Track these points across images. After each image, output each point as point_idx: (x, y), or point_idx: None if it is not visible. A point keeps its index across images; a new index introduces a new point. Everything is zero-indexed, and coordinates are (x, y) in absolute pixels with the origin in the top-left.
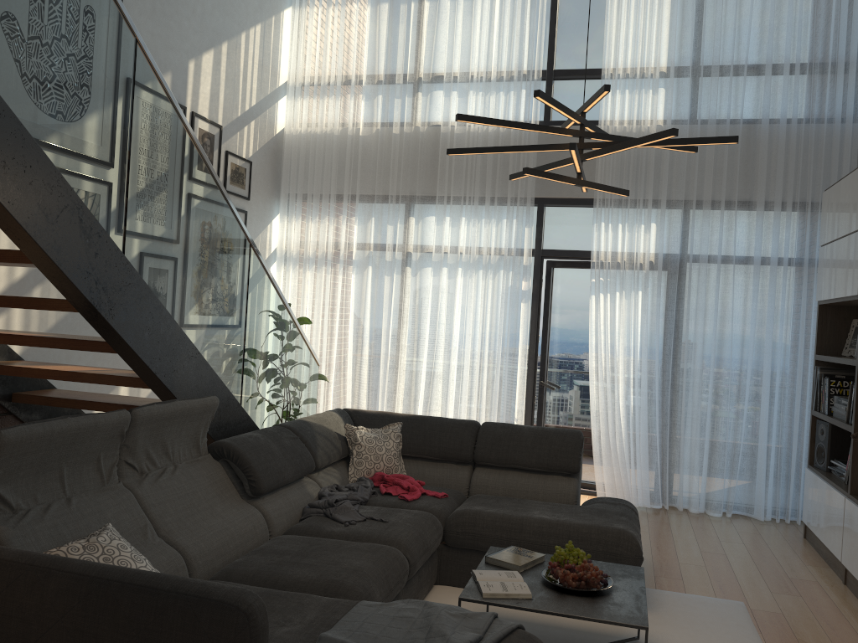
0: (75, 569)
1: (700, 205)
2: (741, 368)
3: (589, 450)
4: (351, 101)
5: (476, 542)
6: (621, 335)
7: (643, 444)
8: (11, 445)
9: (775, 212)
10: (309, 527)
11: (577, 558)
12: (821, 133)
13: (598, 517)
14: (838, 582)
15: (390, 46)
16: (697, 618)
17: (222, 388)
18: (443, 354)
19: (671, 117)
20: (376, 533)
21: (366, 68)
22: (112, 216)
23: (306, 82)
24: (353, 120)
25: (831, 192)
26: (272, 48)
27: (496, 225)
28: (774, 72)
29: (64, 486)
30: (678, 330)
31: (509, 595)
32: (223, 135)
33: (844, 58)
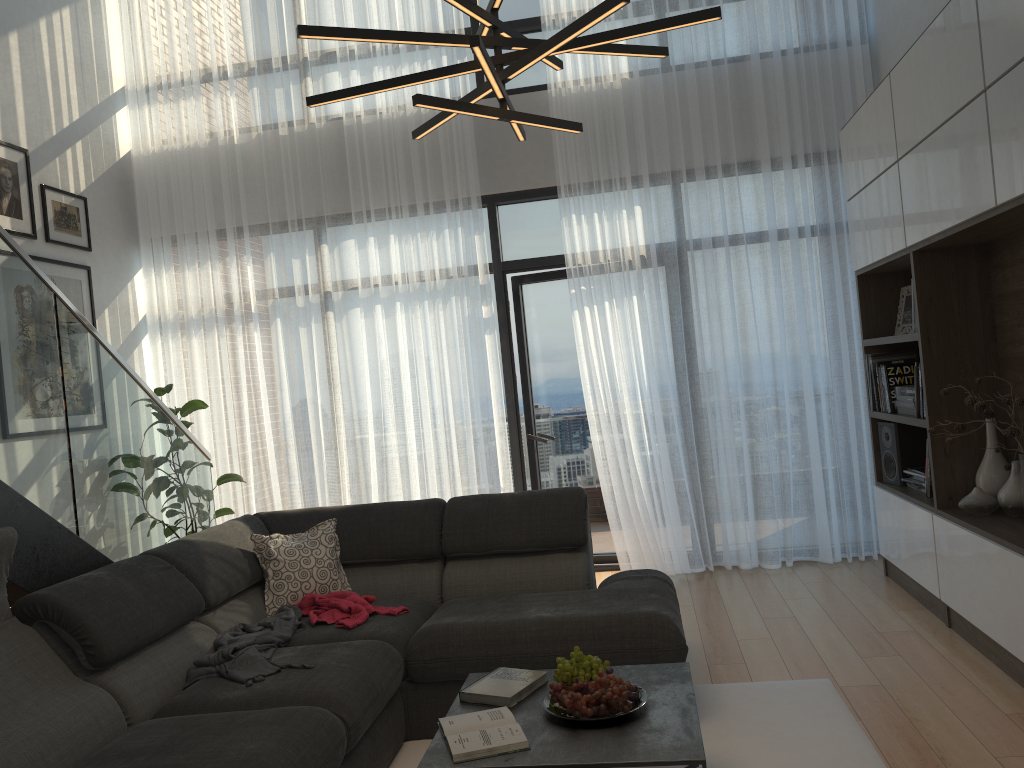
0: None
1: (691, 174)
2: (776, 374)
3: (604, 513)
4: (216, 100)
5: (453, 669)
6: (619, 356)
7: (670, 492)
8: None
9: (785, 168)
10: (191, 700)
11: (590, 670)
12: (825, 61)
13: (619, 601)
14: (940, 626)
15: (259, 20)
16: (773, 715)
17: (34, 514)
18: (394, 419)
19: (638, 65)
20: (293, 689)
21: (229, 52)
22: None
23: (150, 82)
24: (222, 124)
25: (850, 128)
26: (94, 41)
27: (436, 238)
28: None
29: None
30: (690, 338)
31: (493, 750)
32: (32, 162)
33: None
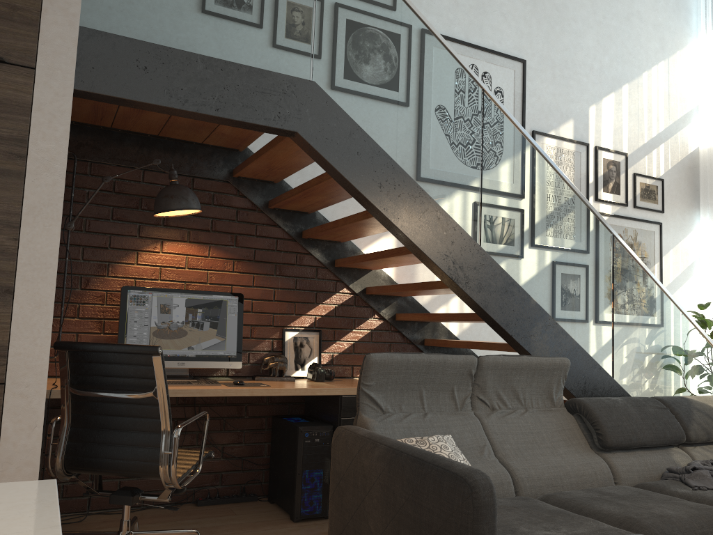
0: (388, 444)
1: None
2: None
3: None
4: None
5: None
6: None
7: None
8: (377, 364)
9: None
10: (654, 485)
11: None
12: None
13: None
14: None
15: None
16: None
17: (585, 357)
18: None
19: None
20: None
21: None
22: (468, 216)
23: None
24: None
25: None
26: (679, 79)
27: None
28: None
29: (423, 403)
30: None
31: None
32: (629, 160)
33: None
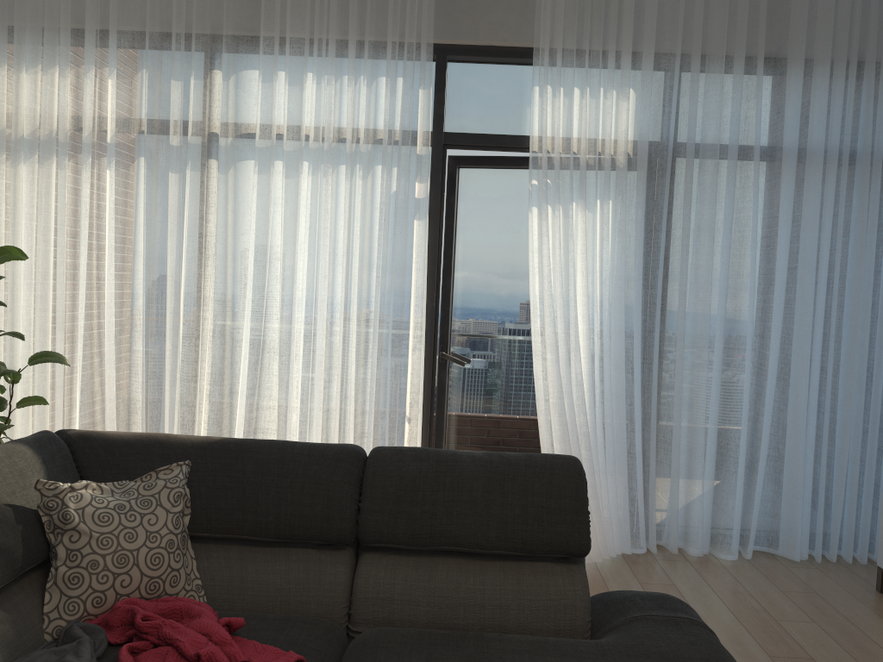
0: None
1: (703, 58)
2: (769, 323)
3: None
4: None
5: None
6: (583, 272)
7: (620, 451)
8: None
9: (824, 69)
10: None
11: None
12: None
13: None
14: None
15: None
16: None
17: None
18: (280, 311)
19: None
20: None
21: None
22: None
23: None
24: None
25: None
26: None
27: (369, 84)
28: None
29: None
30: (667, 264)
31: None
32: None
33: None
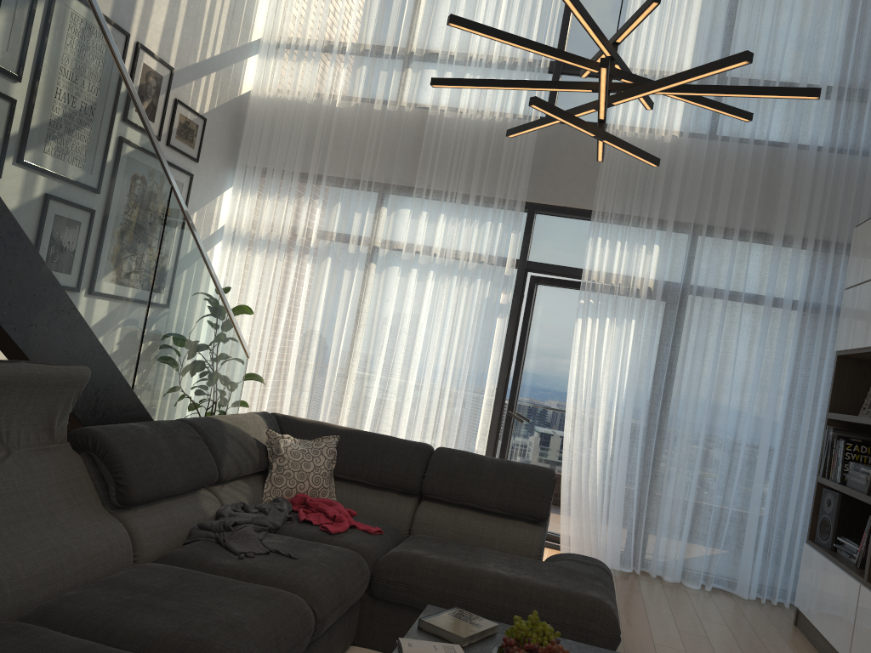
0: None
1: (710, 230)
2: (740, 420)
3: (555, 496)
4: (331, 68)
5: (410, 595)
6: (607, 367)
7: (619, 495)
8: None
9: (795, 246)
10: (190, 556)
11: (542, 635)
12: (855, 164)
13: (568, 580)
14: None
15: (383, 12)
16: None
17: (105, 362)
18: (401, 367)
19: (689, 127)
20: (278, 573)
21: (352, 32)
22: None
23: (282, 41)
24: (330, 89)
25: (866, 227)
26: None
27: (479, 226)
28: None
29: None
30: (671, 369)
31: None
32: (174, 79)
33: None
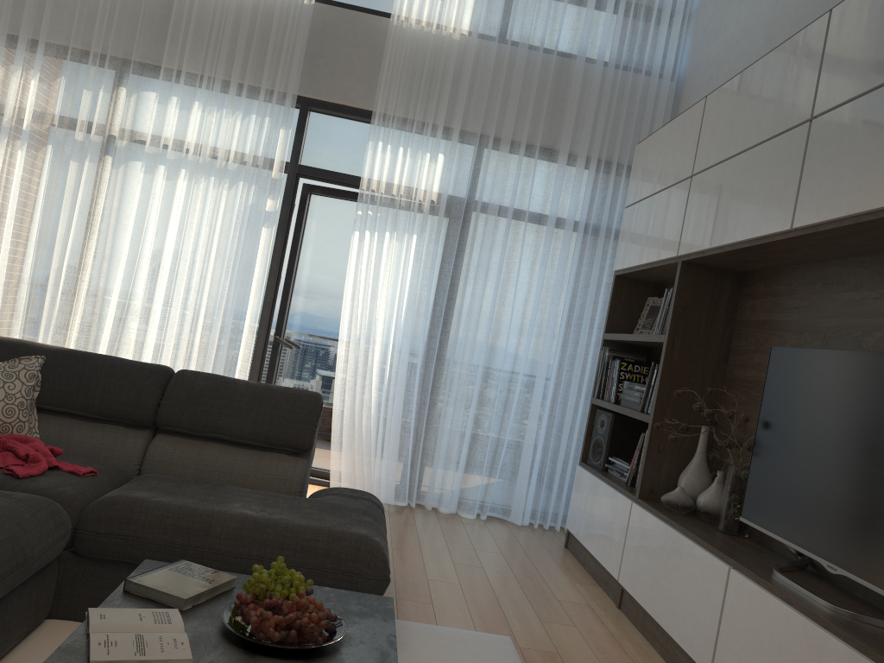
0: None
1: (497, 141)
2: (520, 343)
3: (327, 430)
4: None
5: (128, 549)
6: (385, 285)
7: (396, 425)
8: None
9: (579, 163)
10: None
11: (290, 587)
12: (638, 82)
13: (331, 516)
14: (611, 605)
15: None
16: None
17: None
18: (145, 282)
19: (479, 25)
20: None
21: None
22: None
23: None
24: None
25: (649, 143)
26: None
27: (241, 118)
28: (598, 1)
29: None
30: (453, 289)
31: None
32: None
33: (672, 1)
